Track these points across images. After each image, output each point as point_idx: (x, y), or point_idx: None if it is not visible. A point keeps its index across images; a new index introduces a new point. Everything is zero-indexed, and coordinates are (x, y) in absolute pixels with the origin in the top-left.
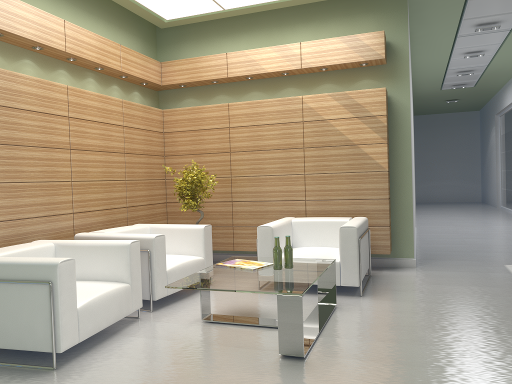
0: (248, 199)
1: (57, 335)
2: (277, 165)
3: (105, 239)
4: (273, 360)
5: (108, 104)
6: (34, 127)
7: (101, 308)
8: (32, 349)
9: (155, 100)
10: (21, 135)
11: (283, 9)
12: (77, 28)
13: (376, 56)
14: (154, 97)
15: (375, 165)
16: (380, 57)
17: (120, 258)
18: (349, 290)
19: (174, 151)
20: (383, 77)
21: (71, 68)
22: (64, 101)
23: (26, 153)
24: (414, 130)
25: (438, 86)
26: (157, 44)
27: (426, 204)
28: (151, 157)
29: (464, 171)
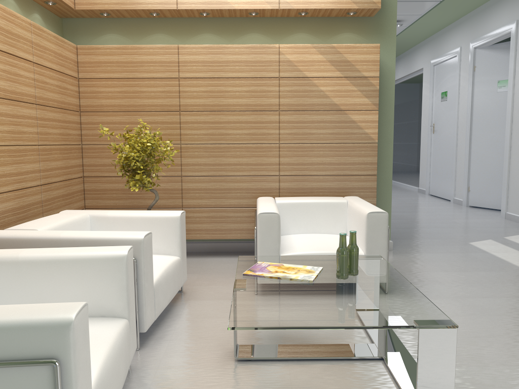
0: (204, 174)
1: None
2: (244, 131)
3: (48, 242)
4: None
5: (14, 24)
6: None
7: (113, 377)
8: None
9: (59, 30)
10: None
11: None
12: None
13: (371, 4)
14: (58, 27)
15: (363, 135)
16: (376, 6)
17: (111, 279)
18: None
19: (95, 105)
20: (368, 32)
21: None
22: None
23: None
24: None
25: None
26: None
27: None
28: (66, 113)
29: None
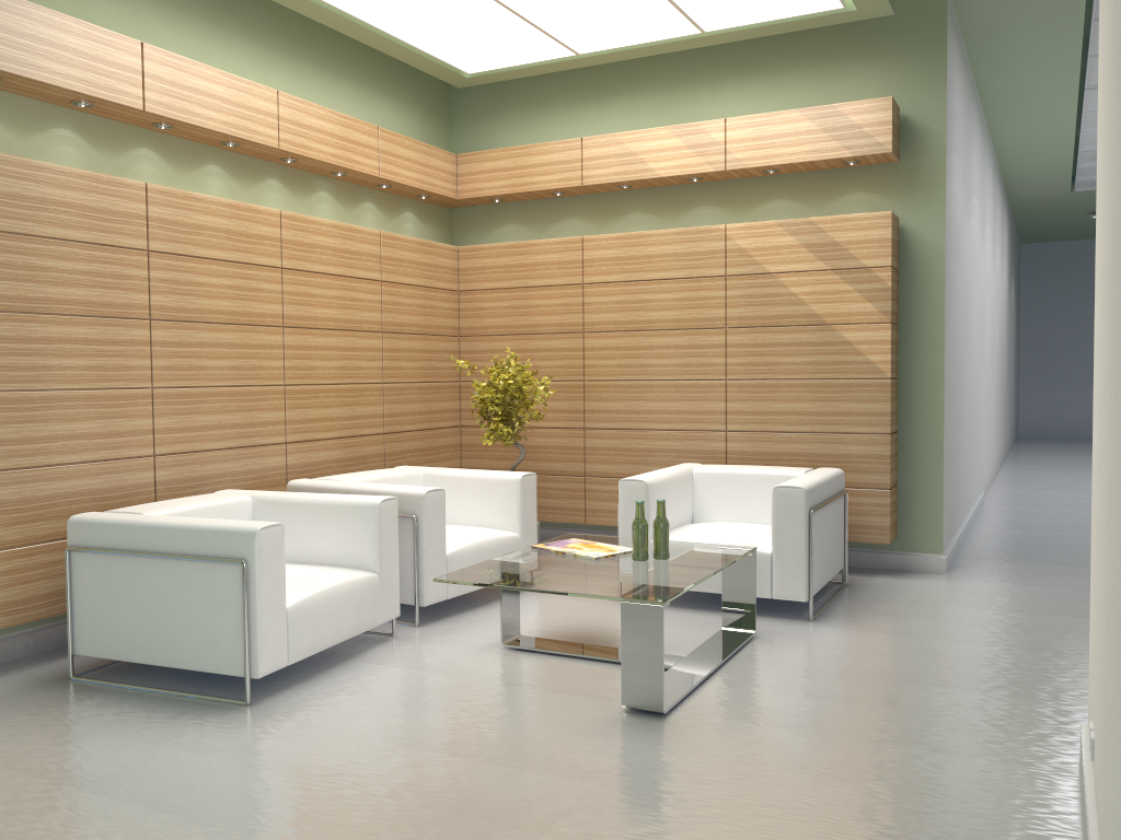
0: (615, 425)
1: (253, 649)
2: (672, 360)
3: (339, 492)
4: (611, 715)
5: (354, 240)
6: (222, 288)
7: (326, 611)
8: (213, 670)
9: (444, 226)
10: (200, 304)
11: (696, 48)
12: (300, 104)
13: (874, 147)
14: (444, 221)
15: (865, 365)
16: (883, 149)
17: (363, 528)
18: (793, 608)
19: (477, 327)
20: (893, 187)
21: (289, 174)
22: (275, 240)
23: (207, 335)
24: (1020, 276)
25: (1065, 185)
26: (451, 116)
27: (1040, 442)
28: (432, 339)
29: None
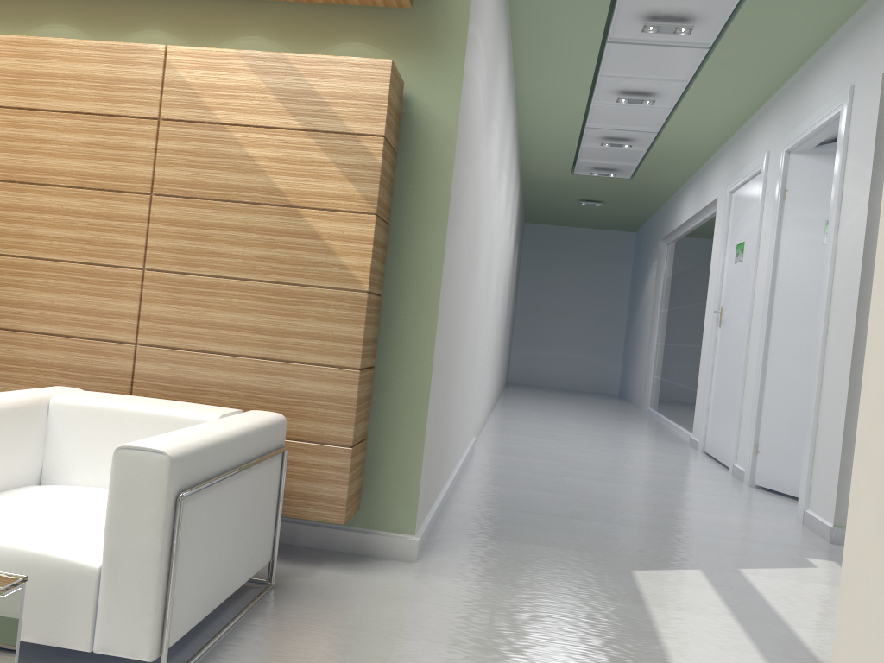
0: None
1: None
2: (70, 232)
3: None
4: None
5: None
6: None
7: None
8: None
9: None
10: None
11: None
12: None
13: None
14: None
15: (337, 270)
16: None
17: None
18: None
19: None
20: (401, 43)
21: None
22: None
23: None
24: (522, 249)
25: (568, 165)
26: None
27: (524, 388)
28: None
29: (597, 337)
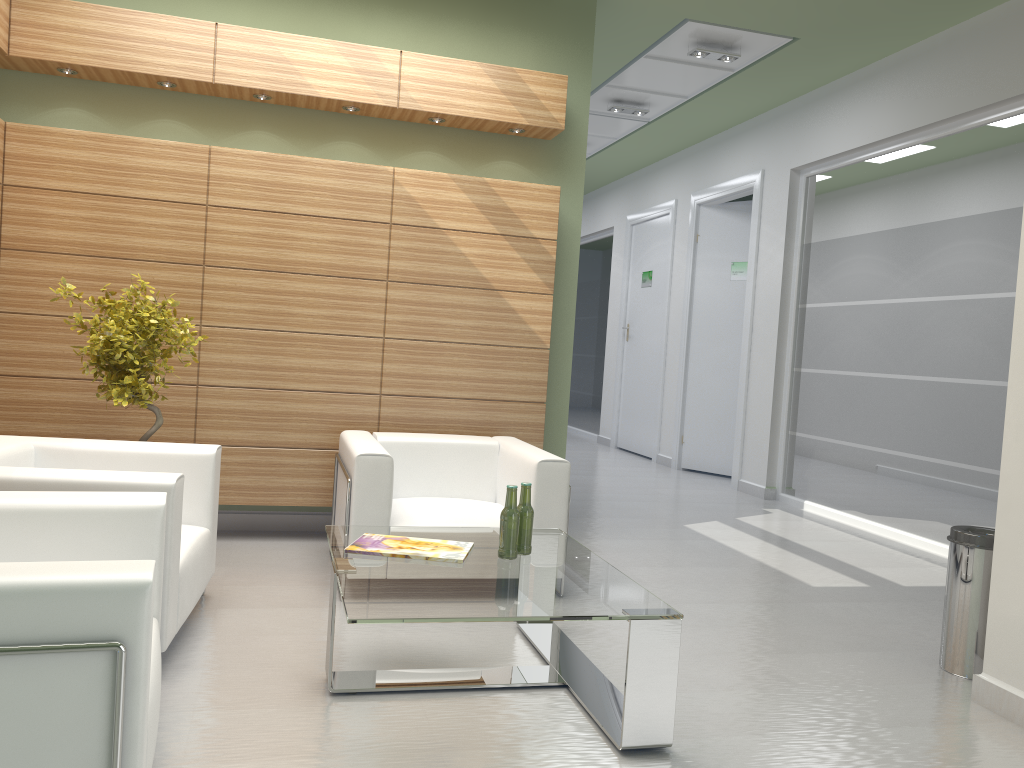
0: (242, 383)
1: None
2: (322, 310)
3: None
4: (620, 764)
5: None
6: None
7: (158, 700)
8: None
9: None
10: None
11: None
12: None
13: (549, 121)
14: None
15: (527, 335)
16: (557, 125)
17: (133, 546)
18: None
19: (33, 239)
20: (540, 164)
21: None
22: None
23: None
24: None
25: None
26: None
27: None
28: None
29: None
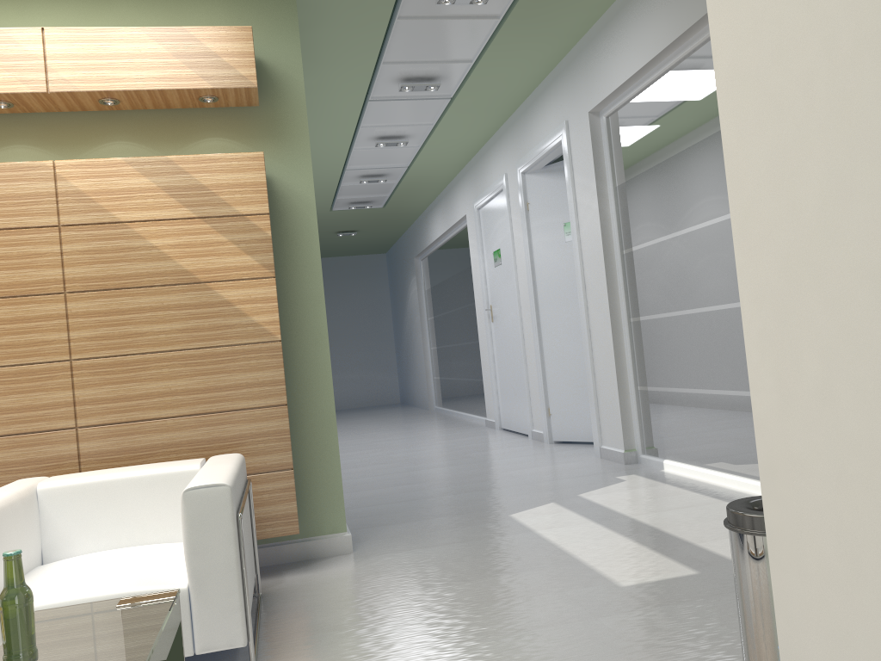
0: None
1: None
2: None
3: None
4: None
5: None
6: None
7: None
8: None
9: None
10: None
11: None
12: None
13: (237, 80)
14: None
15: (251, 328)
16: (248, 83)
17: None
18: (217, 655)
19: None
20: (254, 134)
21: None
22: None
23: None
24: None
25: (328, 203)
26: None
27: None
28: None
29: (371, 354)
